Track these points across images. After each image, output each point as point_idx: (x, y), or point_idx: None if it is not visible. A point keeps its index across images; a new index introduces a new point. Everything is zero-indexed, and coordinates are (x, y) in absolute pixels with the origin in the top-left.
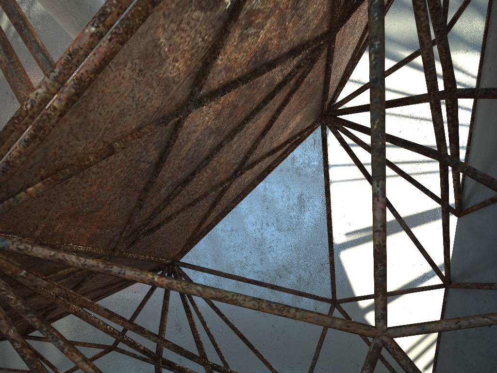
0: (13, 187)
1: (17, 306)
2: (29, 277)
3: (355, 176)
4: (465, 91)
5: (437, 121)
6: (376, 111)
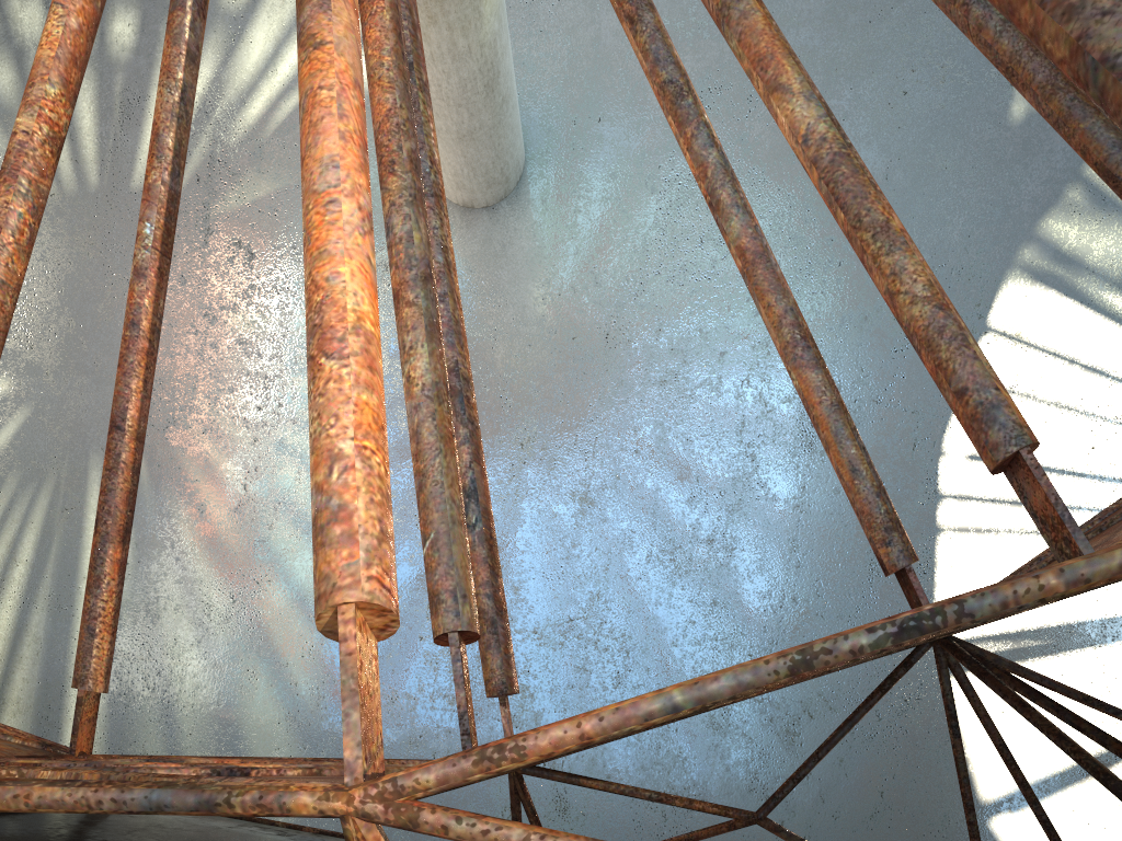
0: None
1: None
2: None
3: (992, 524)
4: None
5: None
6: None
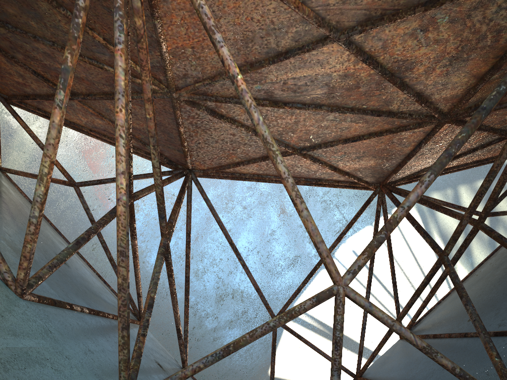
0: None
1: None
2: None
3: None
4: (488, 227)
5: (463, 222)
6: (468, 128)
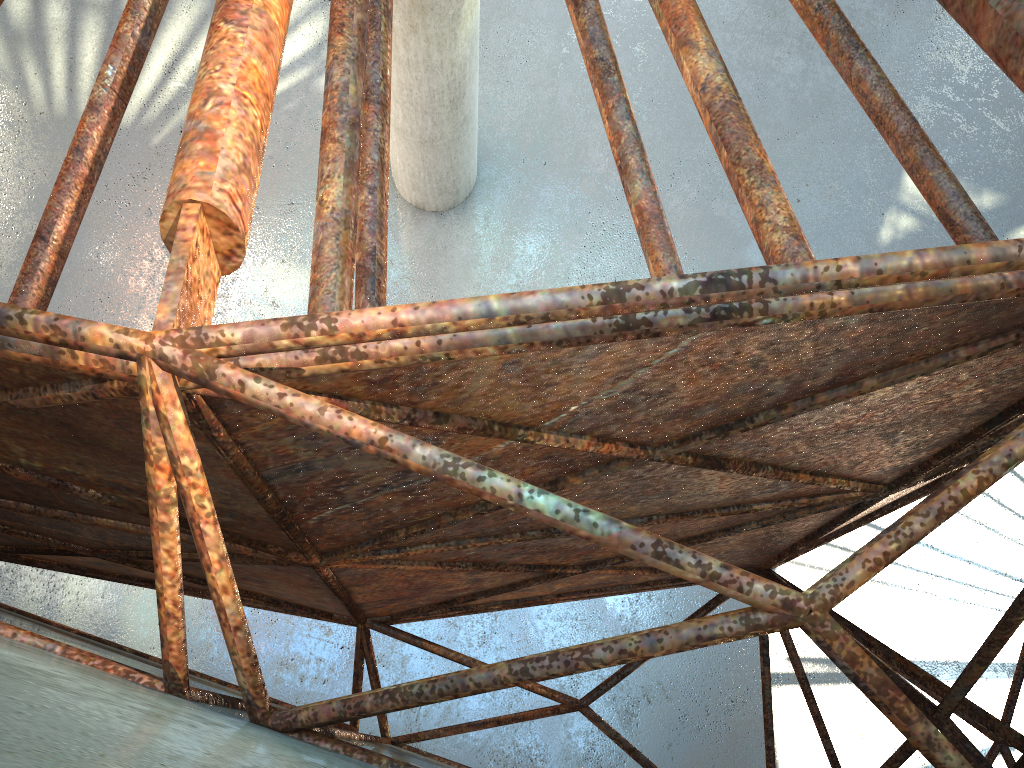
0: None
1: None
2: None
3: (824, 563)
4: None
5: None
6: None
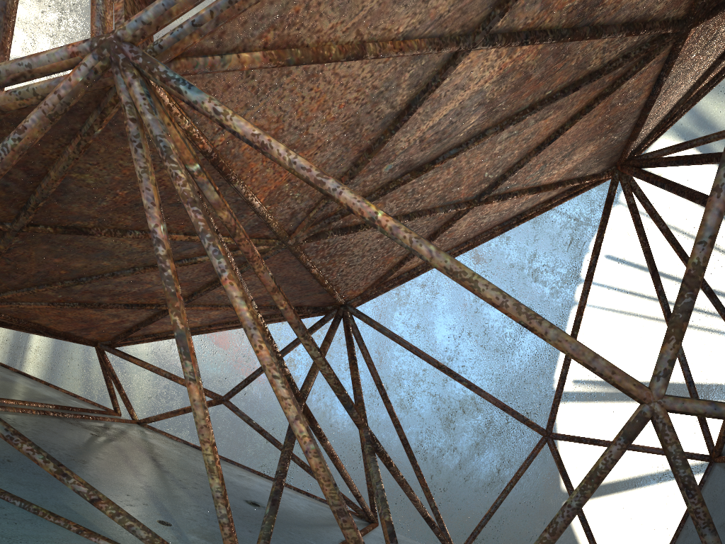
0: (228, 39)
1: (184, 191)
2: (200, 177)
3: (612, 305)
4: None
5: None
6: None
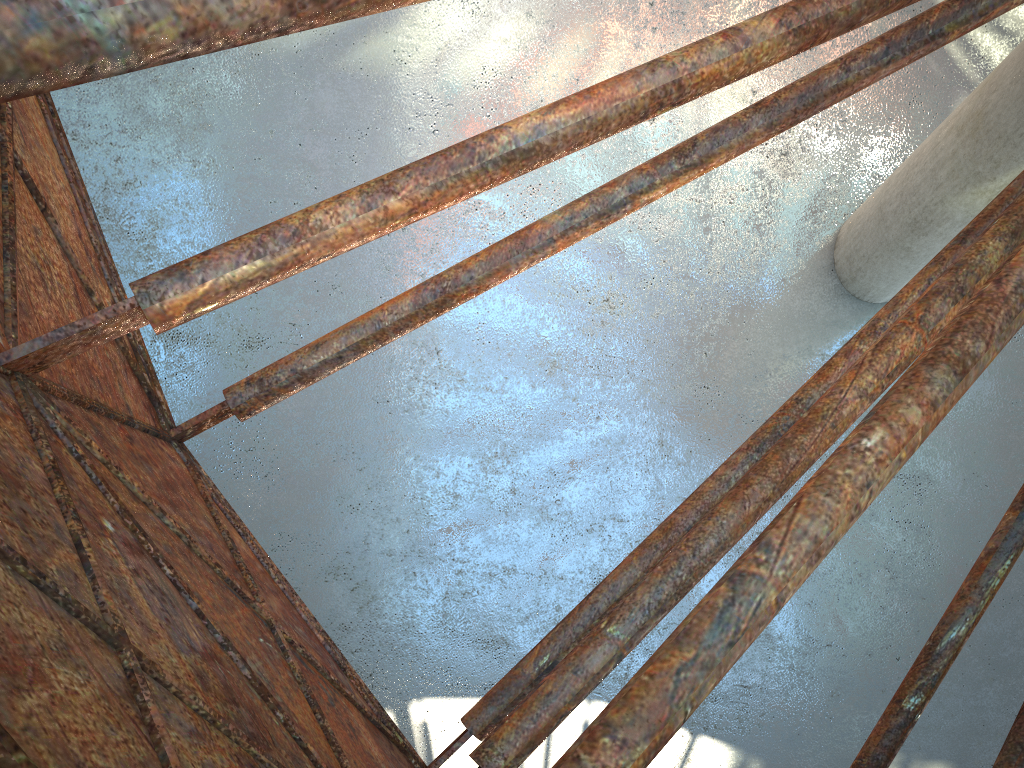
0: None
1: None
2: None
3: None
4: None
5: None
6: None
